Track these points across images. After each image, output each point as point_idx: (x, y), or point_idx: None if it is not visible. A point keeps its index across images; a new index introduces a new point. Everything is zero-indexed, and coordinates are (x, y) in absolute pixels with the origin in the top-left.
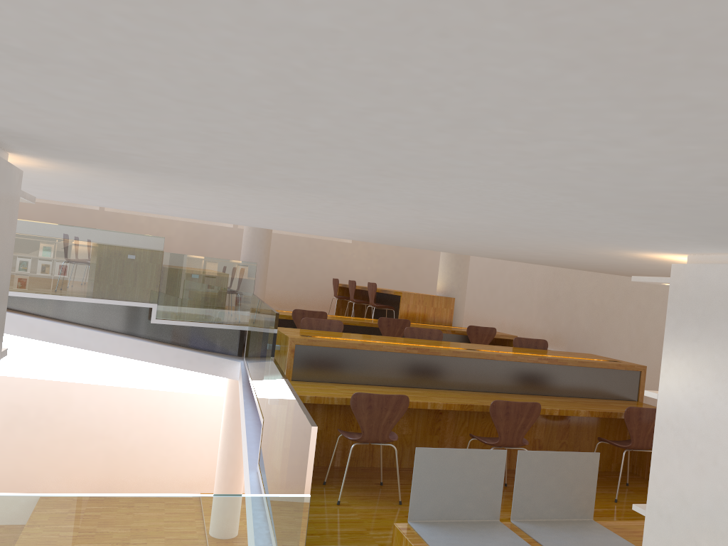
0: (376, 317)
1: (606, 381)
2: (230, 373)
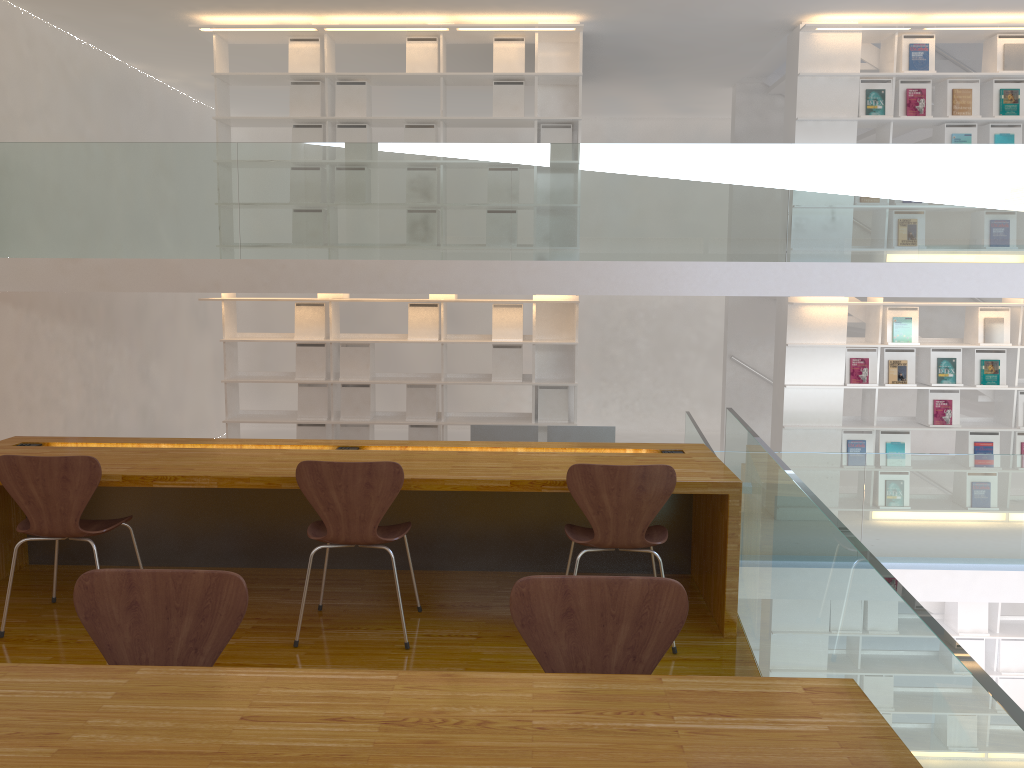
0: None
1: None
2: None
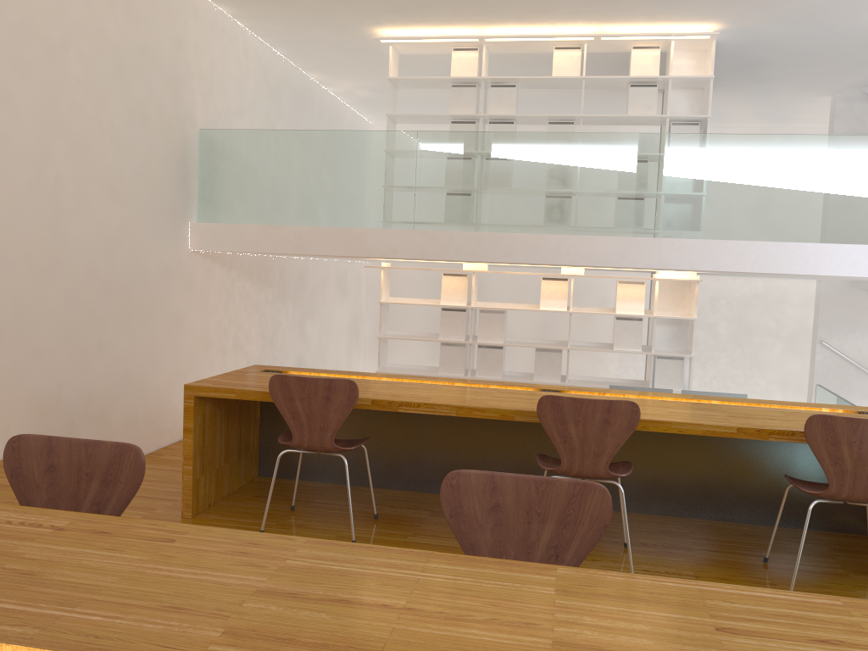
0: None
1: None
2: None
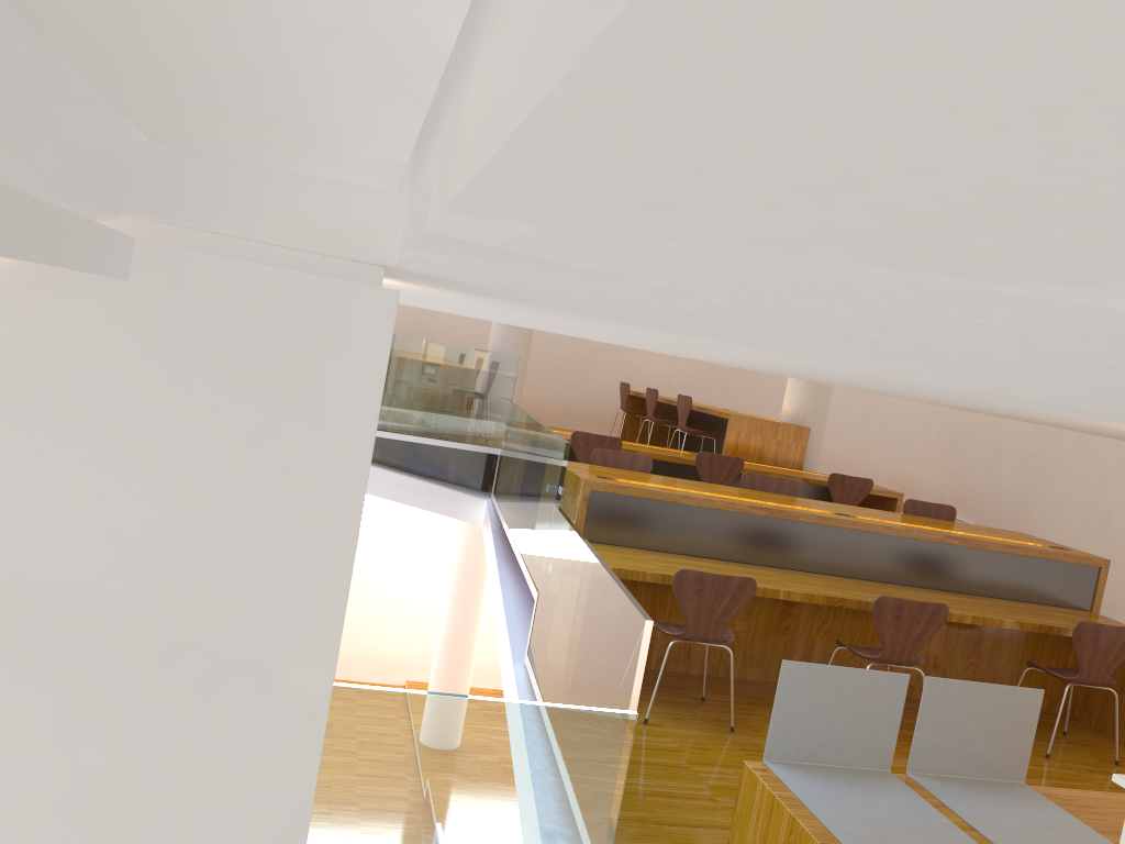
0: (681, 445)
1: (1045, 578)
2: (471, 515)
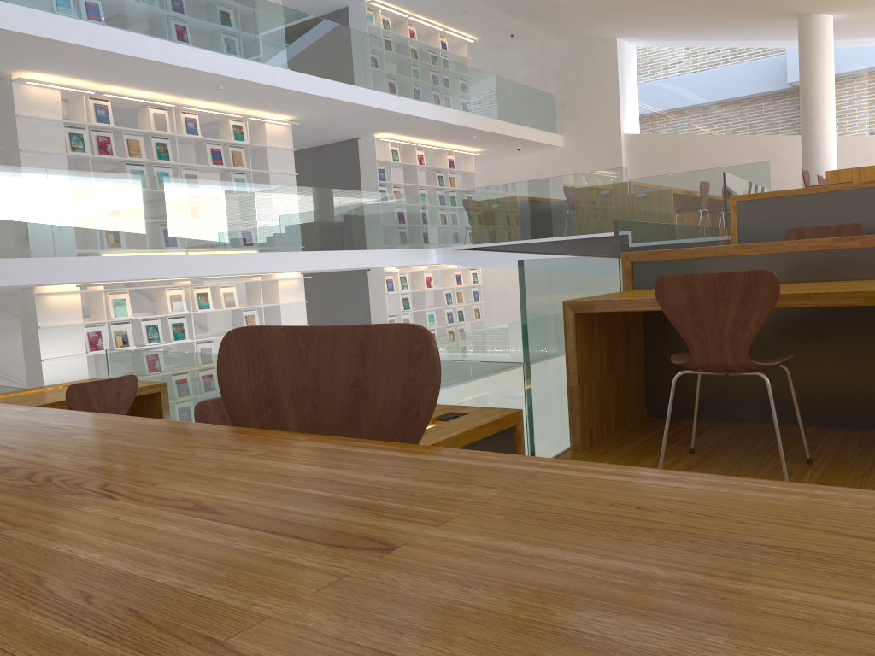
0: None
1: None
2: None
